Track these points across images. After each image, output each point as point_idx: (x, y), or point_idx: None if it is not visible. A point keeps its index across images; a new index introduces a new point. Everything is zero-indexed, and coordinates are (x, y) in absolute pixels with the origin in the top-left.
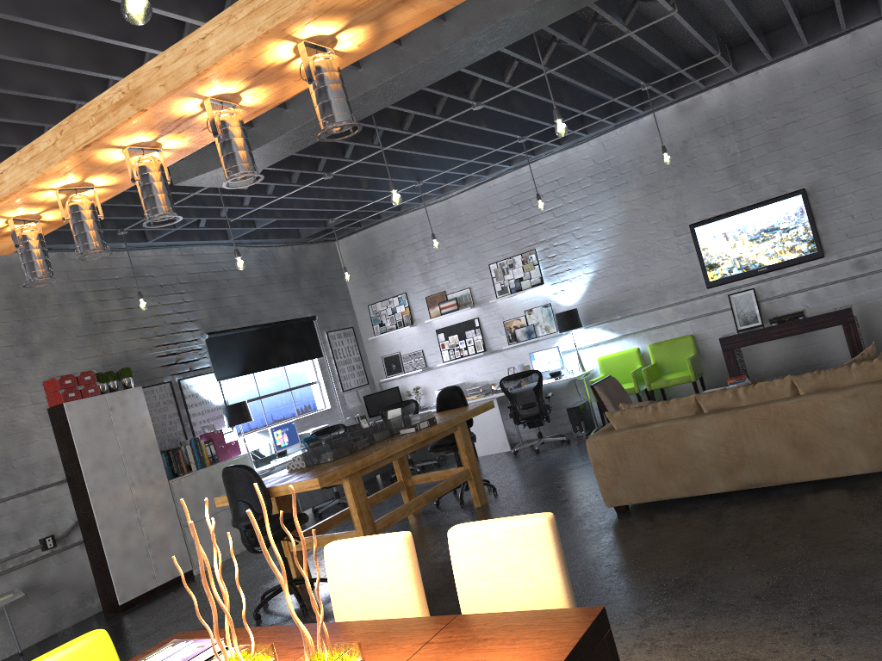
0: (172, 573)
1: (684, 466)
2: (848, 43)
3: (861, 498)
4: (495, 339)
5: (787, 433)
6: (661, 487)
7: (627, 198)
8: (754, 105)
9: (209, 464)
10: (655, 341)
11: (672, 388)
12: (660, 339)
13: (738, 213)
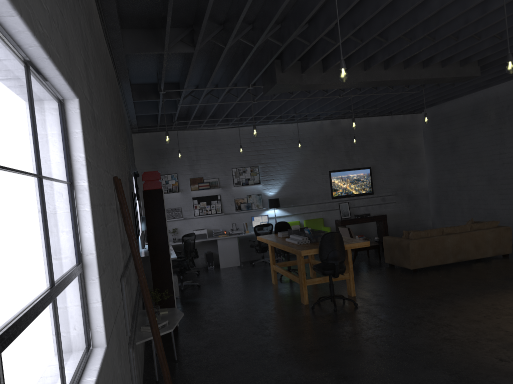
0: None
1: (442, 252)
2: (390, 119)
3: (501, 262)
4: (227, 207)
5: (474, 242)
6: (433, 261)
7: (305, 153)
8: (358, 130)
9: None
10: (306, 219)
11: None
12: (308, 218)
13: (347, 170)
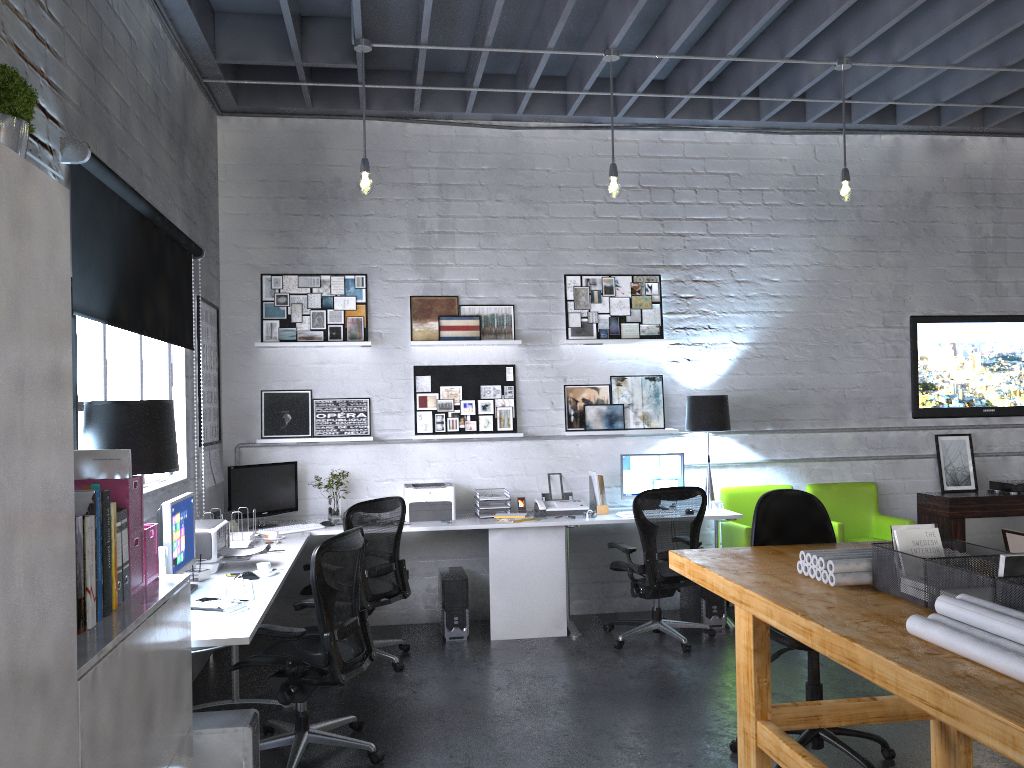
0: None
1: None
2: None
3: None
4: (538, 414)
5: None
6: None
7: (829, 245)
8: (1023, 182)
9: (117, 604)
10: (815, 480)
11: None
12: (824, 479)
13: (977, 320)
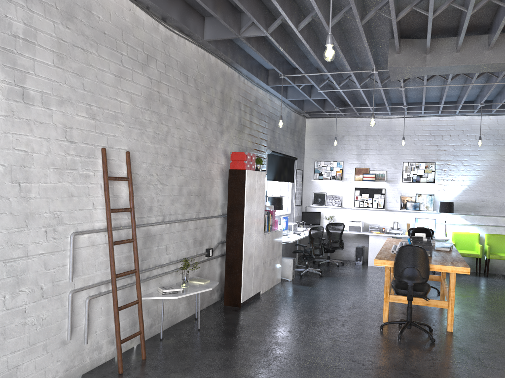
0: (256, 290)
1: None
2: None
3: None
4: (391, 203)
5: None
6: None
7: (501, 153)
8: None
9: (270, 229)
10: (489, 232)
11: (490, 260)
12: (493, 232)
13: None
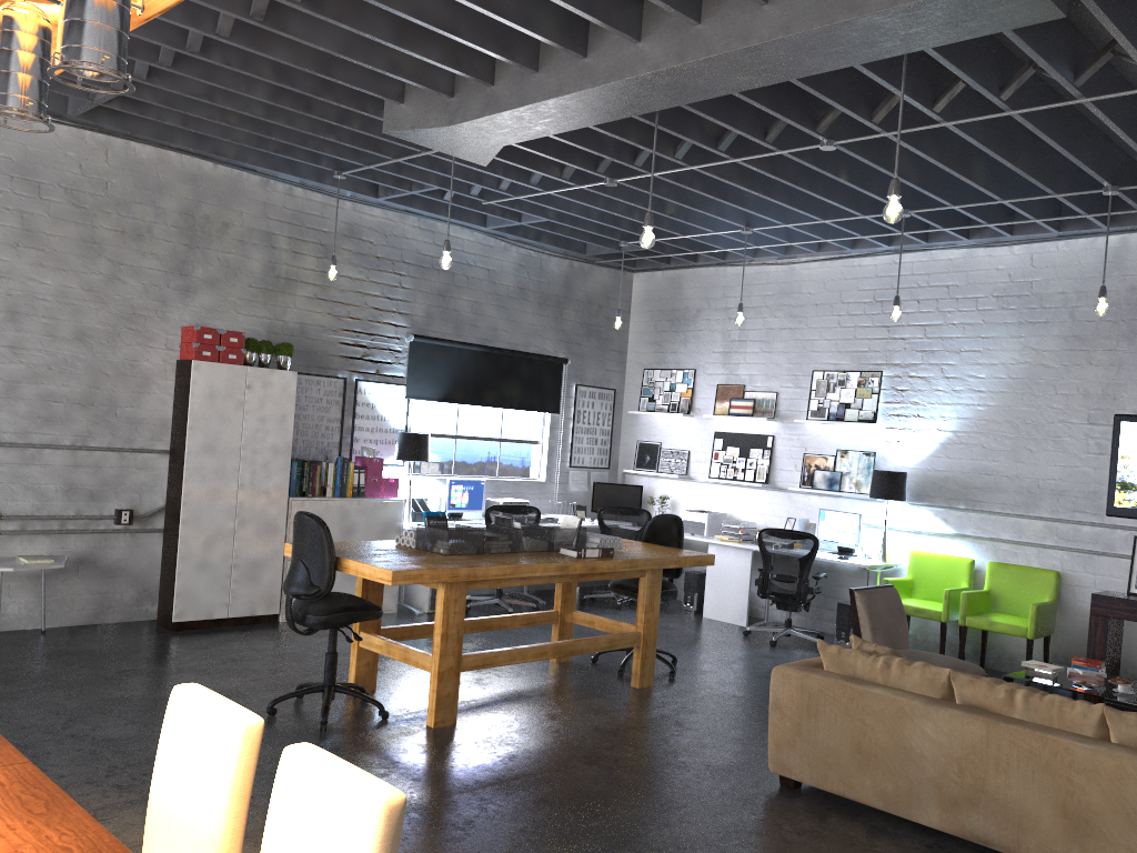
0: (251, 609)
1: (892, 765)
2: None
3: None
4: (785, 473)
5: (1060, 790)
6: (849, 779)
7: (1038, 345)
8: None
9: (351, 495)
10: (1001, 559)
11: (1000, 635)
12: (1009, 560)
13: None
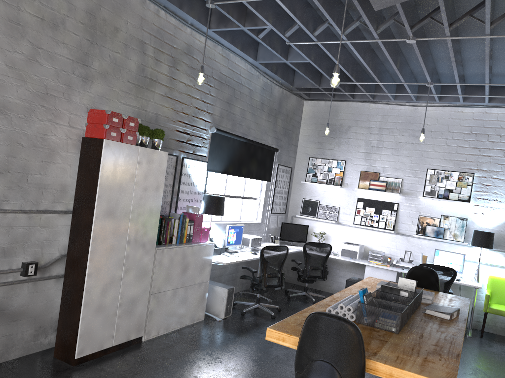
0: (127, 336)
1: None
2: None
3: None
4: (405, 225)
5: None
6: None
7: None
8: None
9: (185, 242)
10: None
11: None
12: None
13: None
